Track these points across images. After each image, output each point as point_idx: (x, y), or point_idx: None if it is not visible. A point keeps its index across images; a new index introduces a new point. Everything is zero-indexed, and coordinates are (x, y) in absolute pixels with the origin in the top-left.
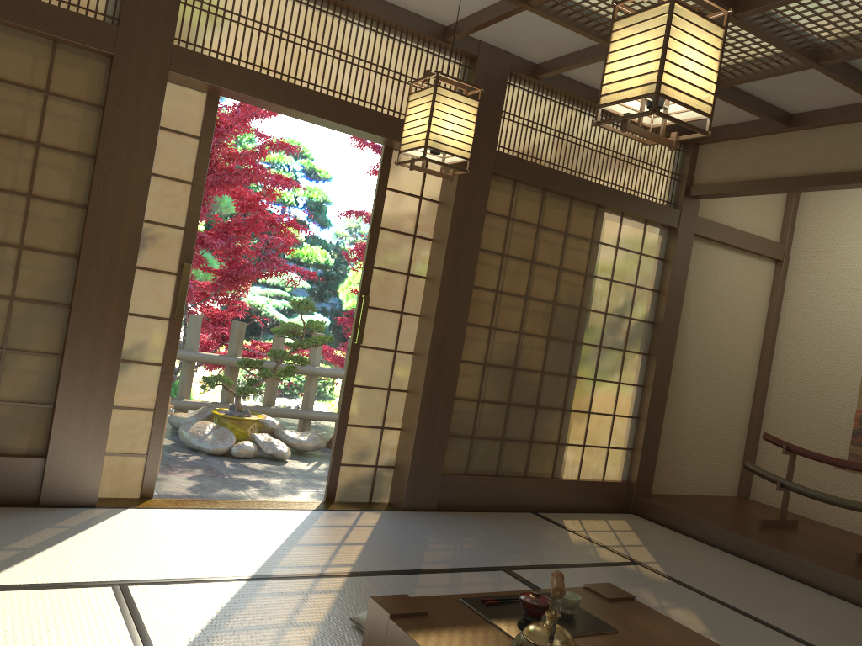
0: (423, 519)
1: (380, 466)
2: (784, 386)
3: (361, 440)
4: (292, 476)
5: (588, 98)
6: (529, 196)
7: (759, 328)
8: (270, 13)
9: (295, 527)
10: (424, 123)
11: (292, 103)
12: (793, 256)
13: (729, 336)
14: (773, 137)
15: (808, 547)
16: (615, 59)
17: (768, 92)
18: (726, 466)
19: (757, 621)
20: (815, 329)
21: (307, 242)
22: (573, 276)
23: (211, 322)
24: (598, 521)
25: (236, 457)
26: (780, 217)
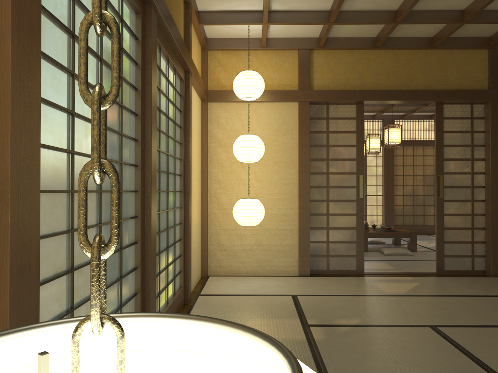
0: None
1: (378, 224)
2: None
3: (371, 218)
4: None
5: (422, 118)
6: (408, 148)
7: None
8: None
9: None
10: None
11: None
12: None
13: None
14: None
15: None
16: (366, 144)
17: None
18: None
19: None
20: None
21: None
22: (429, 167)
23: None
24: None
25: None
26: None
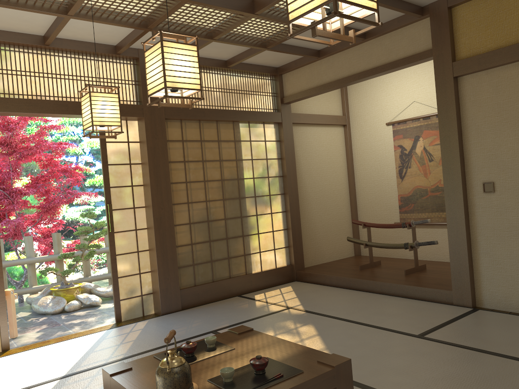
0: (173, 317)
1: (144, 294)
2: (363, 191)
3: (129, 283)
4: (102, 313)
5: (211, 65)
6: (191, 126)
7: (343, 163)
8: (6, 62)
9: (94, 342)
10: (89, 112)
11: (33, 109)
12: (351, 121)
13: (327, 172)
14: (314, 63)
15: (382, 273)
16: (149, 71)
17: (301, 42)
18: (344, 241)
19: (345, 320)
20: (370, 157)
21: (97, 174)
22: (229, 162)
23: (43, 237)
24: (275, 291)
25: (68, 311)
26: (340, 101)
